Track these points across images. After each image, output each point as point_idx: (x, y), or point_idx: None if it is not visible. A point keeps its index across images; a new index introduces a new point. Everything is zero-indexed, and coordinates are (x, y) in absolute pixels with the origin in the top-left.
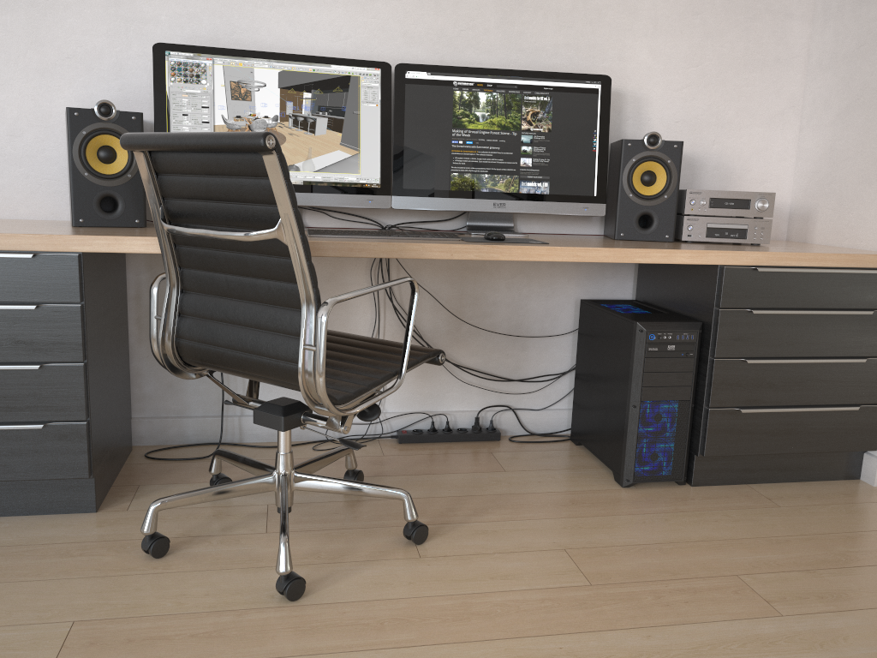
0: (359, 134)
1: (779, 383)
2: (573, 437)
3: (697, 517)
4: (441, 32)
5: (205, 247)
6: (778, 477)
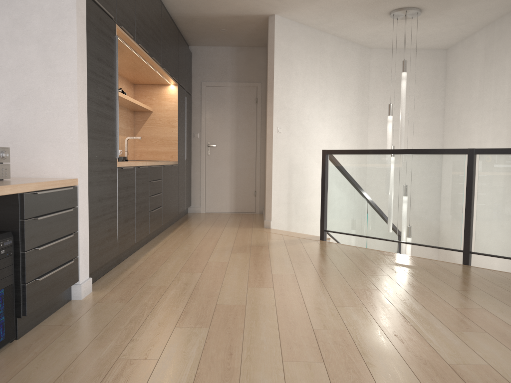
0: None
1: (49, 257)
2: None
3: (53, 349)
4: None
5: None
6: (48, 313)
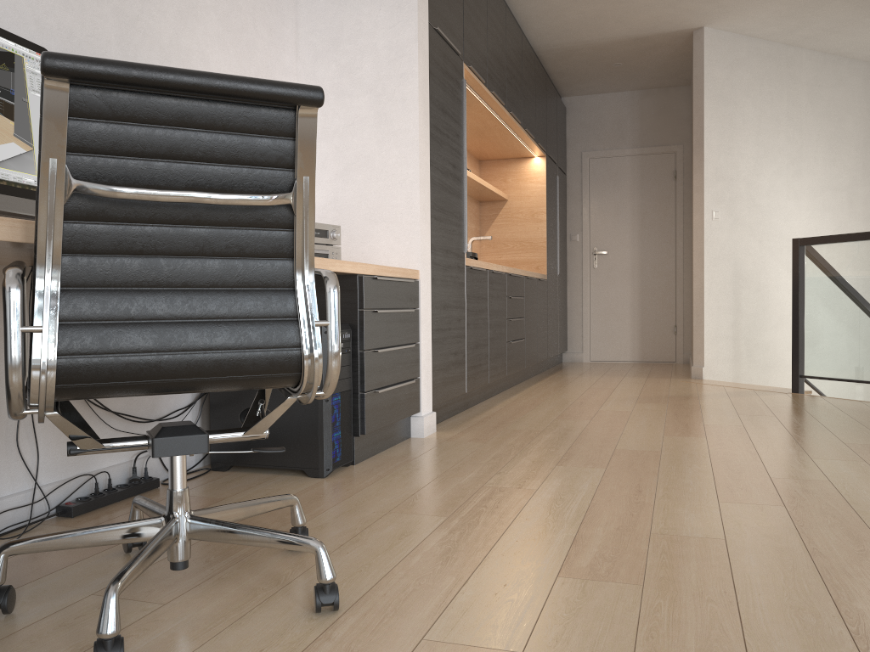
0: (30, 126)
1: (388, 367)
2: (218, 465)
3: (400, 474)
4: (71, 32)
5: (134, 221)
6: (385, 445)
